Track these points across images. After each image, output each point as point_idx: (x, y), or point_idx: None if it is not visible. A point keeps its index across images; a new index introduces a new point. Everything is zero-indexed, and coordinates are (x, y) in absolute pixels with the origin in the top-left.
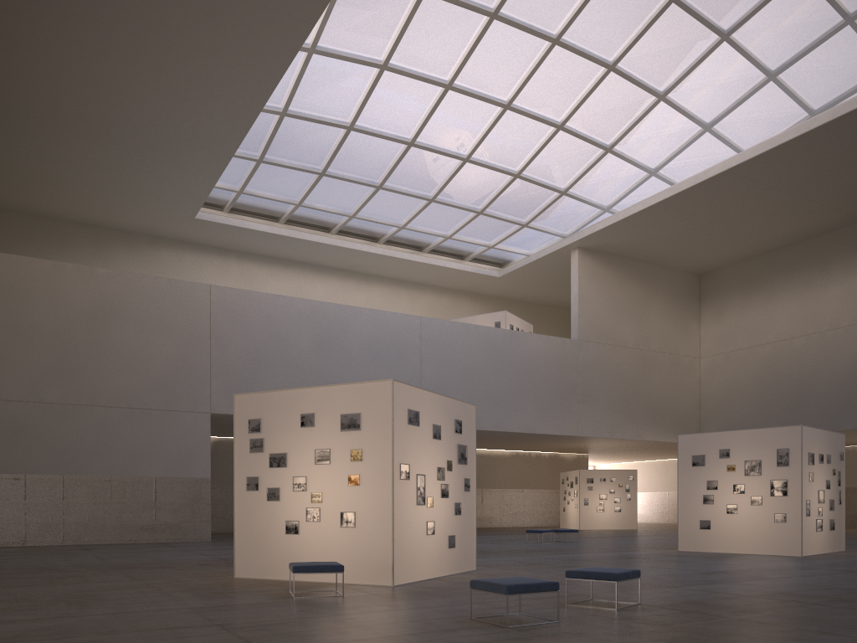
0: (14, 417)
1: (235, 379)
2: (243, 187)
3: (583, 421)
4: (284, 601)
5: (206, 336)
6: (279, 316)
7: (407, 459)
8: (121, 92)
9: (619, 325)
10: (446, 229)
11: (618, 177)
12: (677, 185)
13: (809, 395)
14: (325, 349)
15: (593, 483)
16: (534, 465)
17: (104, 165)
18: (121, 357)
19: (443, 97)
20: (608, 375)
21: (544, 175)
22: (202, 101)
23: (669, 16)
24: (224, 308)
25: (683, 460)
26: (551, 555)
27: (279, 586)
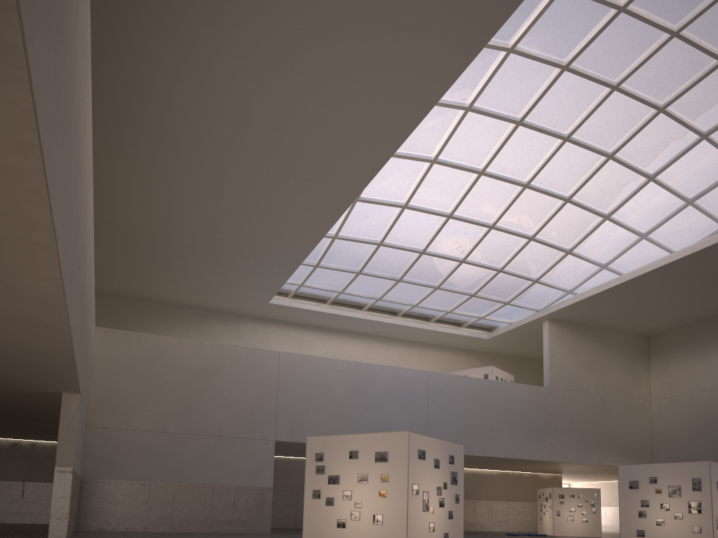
0: (146, 442)
1: (293, 416)
2: (303, 282)
3: (554, 449)
4: None
5: (274, 387)
6: (325, 372)
7: (417, 481)
8: (232, 232)
9: (582, 376)
10: (447, 306)
11: (577, 269)
12: (621, 277)
13: None
14: (357, 395)
15: (564, 498)
16: (517, 482)
17: (213, 272)
18: (217, 401)
19: (446, 223)
20: (573, 414)
21: (520, 269)
22: (283, 235)
23: (608, 167)
24: (288, 367)
25: (622, 483)
26: None
27: None
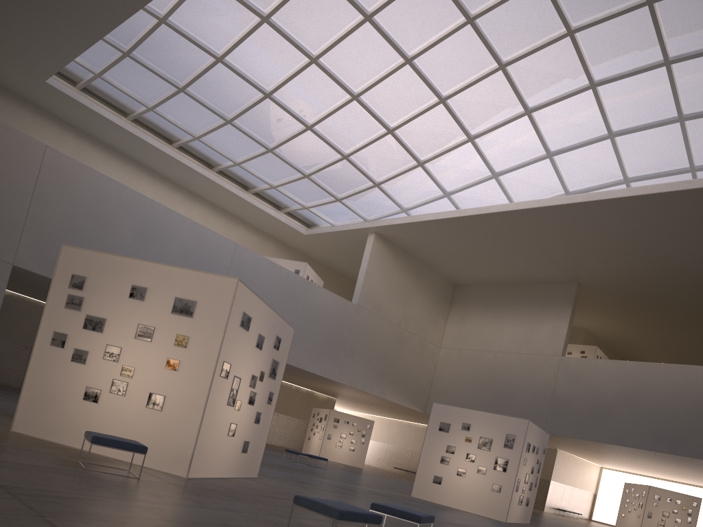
0: None
1: (48, 241)
2: (103, 73)
3: (345, 371)
4: (74, 471)
5: (28, 192)
6: (107, 198)
7: (231, 359)
8: None
9: (390, 303)
10: (274, 180)
11: (421, 188)
12: (464, 210)
13: (511, 398)
14: (144, 243)
15: (339, 423)
16: (292, 396)
17: None
18: None
19: (307, 67)
20: (372, 340)
21: (366, 165)
22: None
23: (495, 79)
24: (55, 172)
25: (432, 423)
26: (313, 477)
27: (64, 451)
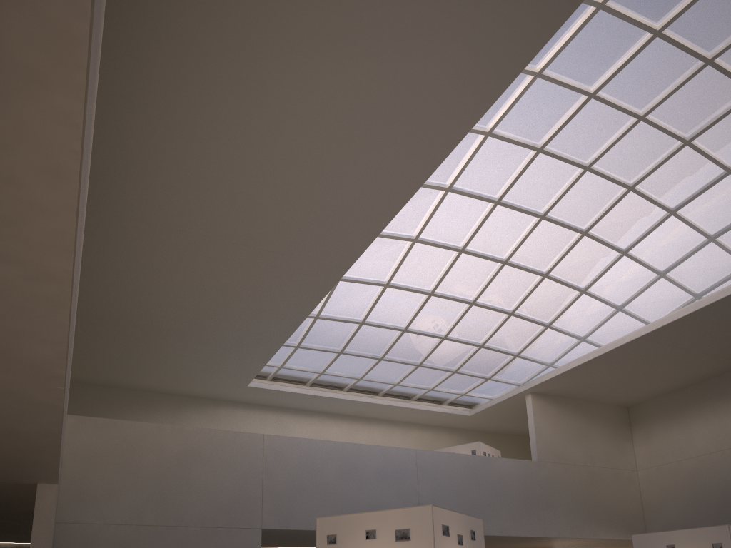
0: (121, 536)
1: (280, 502)
2: (283, 364)
3: (548, 524)
4: None
5: (259, 471)
6: (312, 453)
7: None
8: (213, 313)
9: (569, 448)
10: (429, 384)
11: (557, 343)
12: (602, 348)
13: None
14: (346, 476)
15: None
16: None
17: (190, 356)
18: (199, 489)
19: (428, 300)
20: (564, 487)
21: (501, 344)
22: (266, 315)
23: (583, 243)
24: (273, 450)
25: None
26: None
27: None
